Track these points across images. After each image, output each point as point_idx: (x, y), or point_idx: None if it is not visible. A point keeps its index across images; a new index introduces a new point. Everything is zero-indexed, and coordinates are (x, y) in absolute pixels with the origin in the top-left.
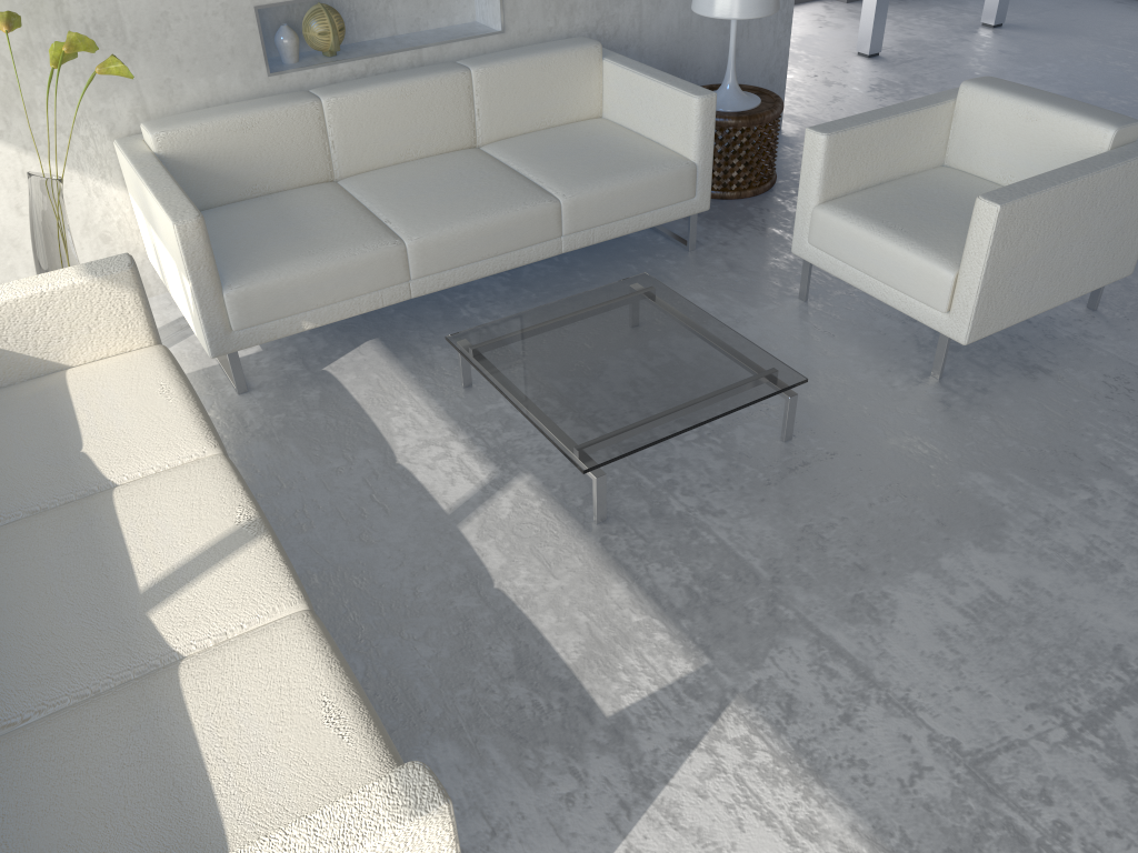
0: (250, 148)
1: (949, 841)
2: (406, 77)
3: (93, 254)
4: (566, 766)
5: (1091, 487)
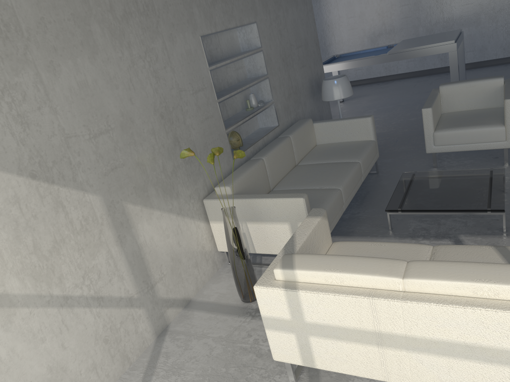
0: (253, 183)
1: None
2: (277, 144)
3: (201, 256)
4: None
5: None
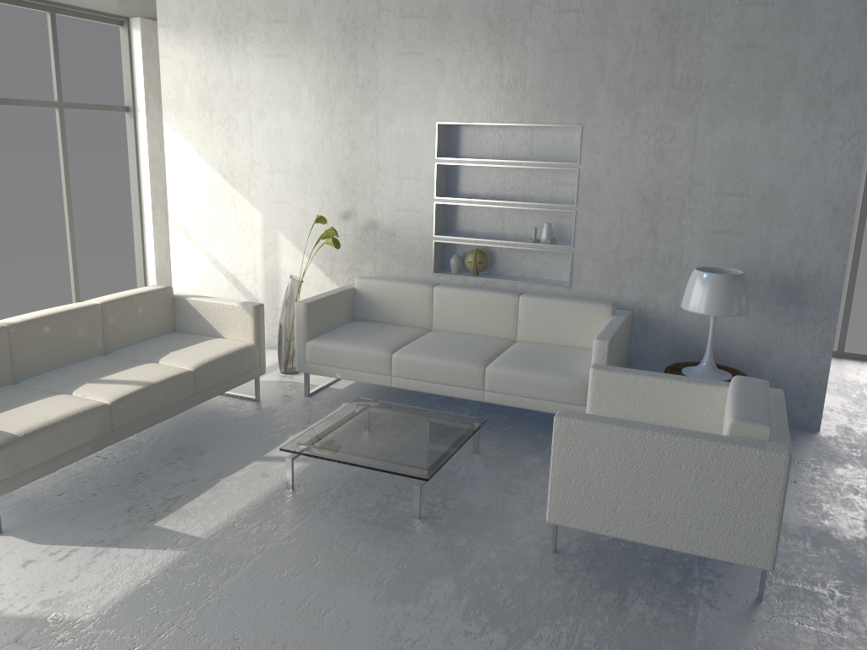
0: (393, 299)
1: (118, 628)
2: (482, 289)
3: None
4: (118, 523)
5: (488, 631)
